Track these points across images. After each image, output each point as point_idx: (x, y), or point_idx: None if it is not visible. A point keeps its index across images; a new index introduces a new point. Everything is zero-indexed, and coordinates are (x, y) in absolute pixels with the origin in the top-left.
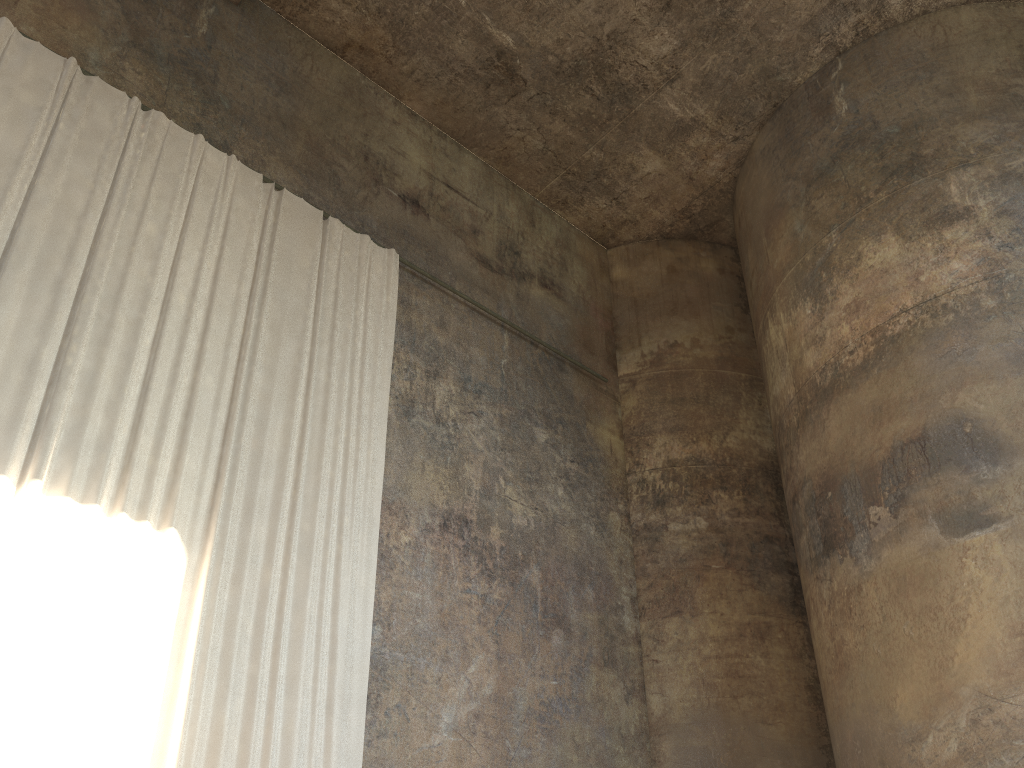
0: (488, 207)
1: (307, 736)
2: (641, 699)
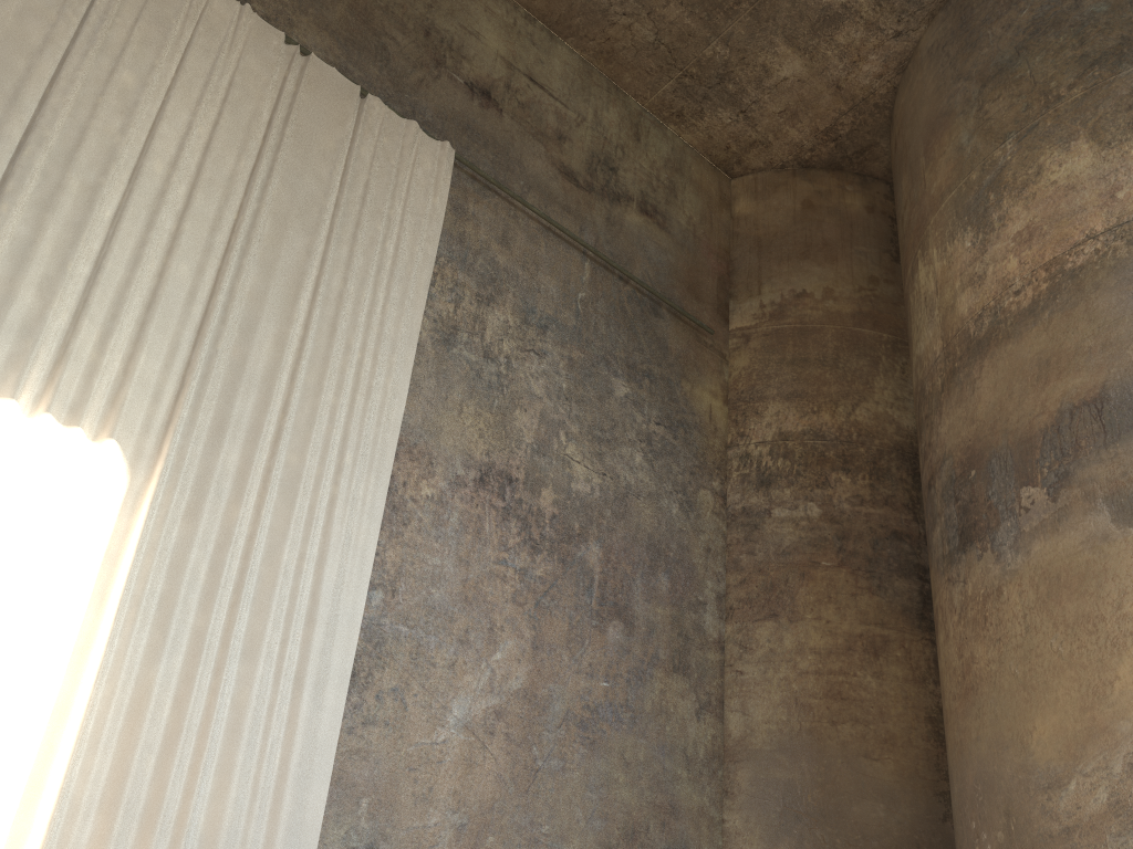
0: (581, 111)
1: (265, 712)
2: (717, 717)
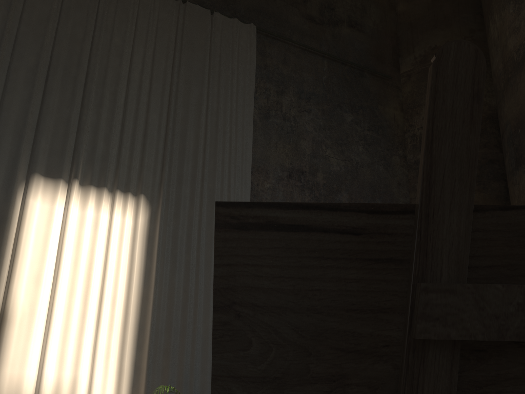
0: None
1: None
2: None
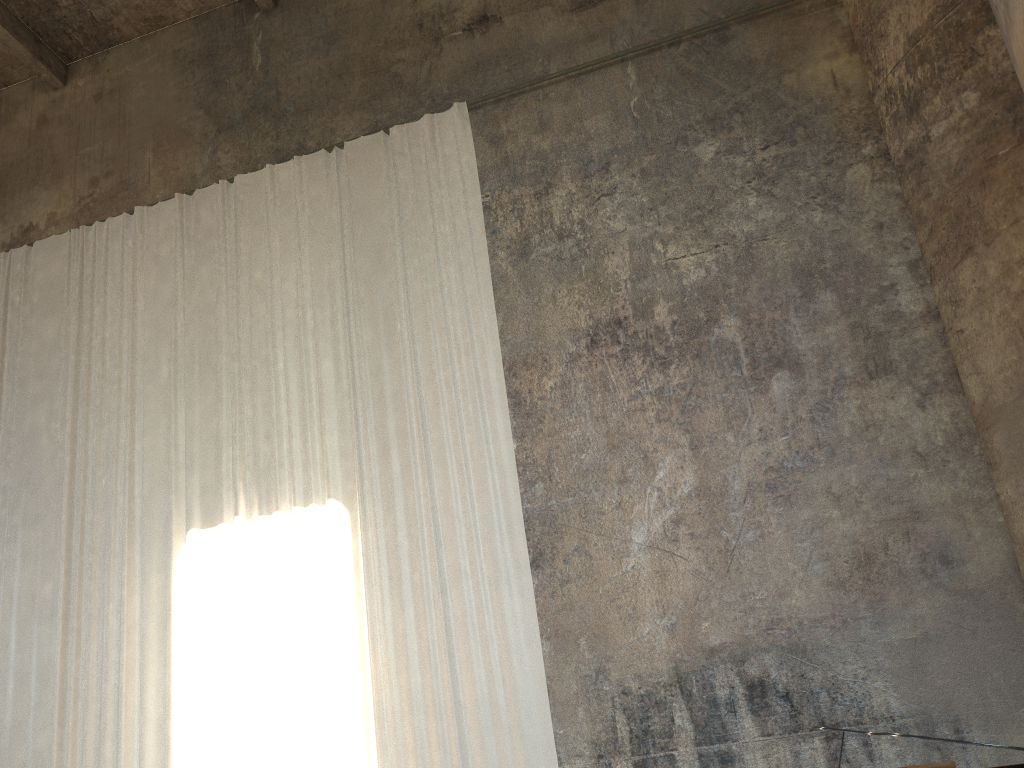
0: None
1: (477, 614)
2: (953, 391)
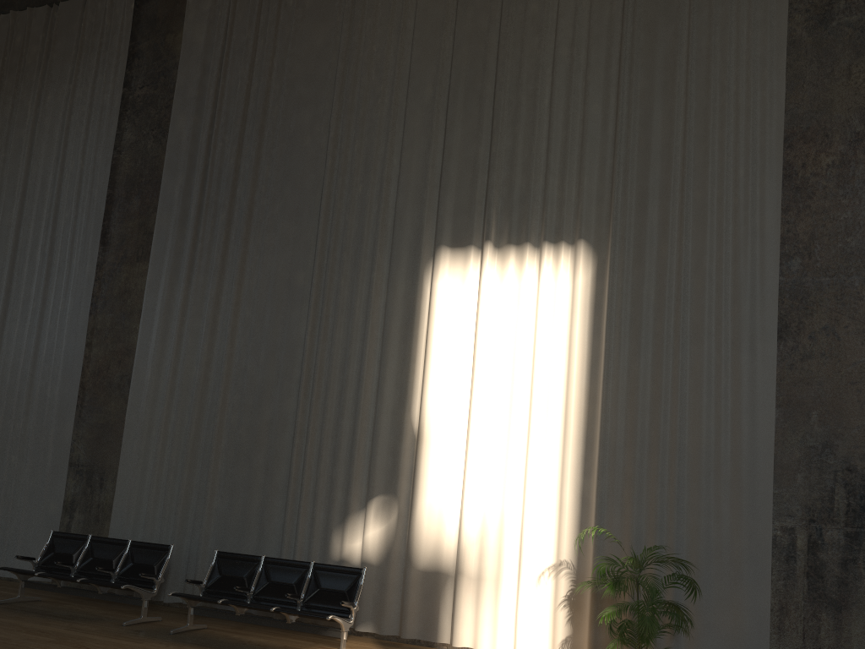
0: None
1: (714, 371)
2: None
